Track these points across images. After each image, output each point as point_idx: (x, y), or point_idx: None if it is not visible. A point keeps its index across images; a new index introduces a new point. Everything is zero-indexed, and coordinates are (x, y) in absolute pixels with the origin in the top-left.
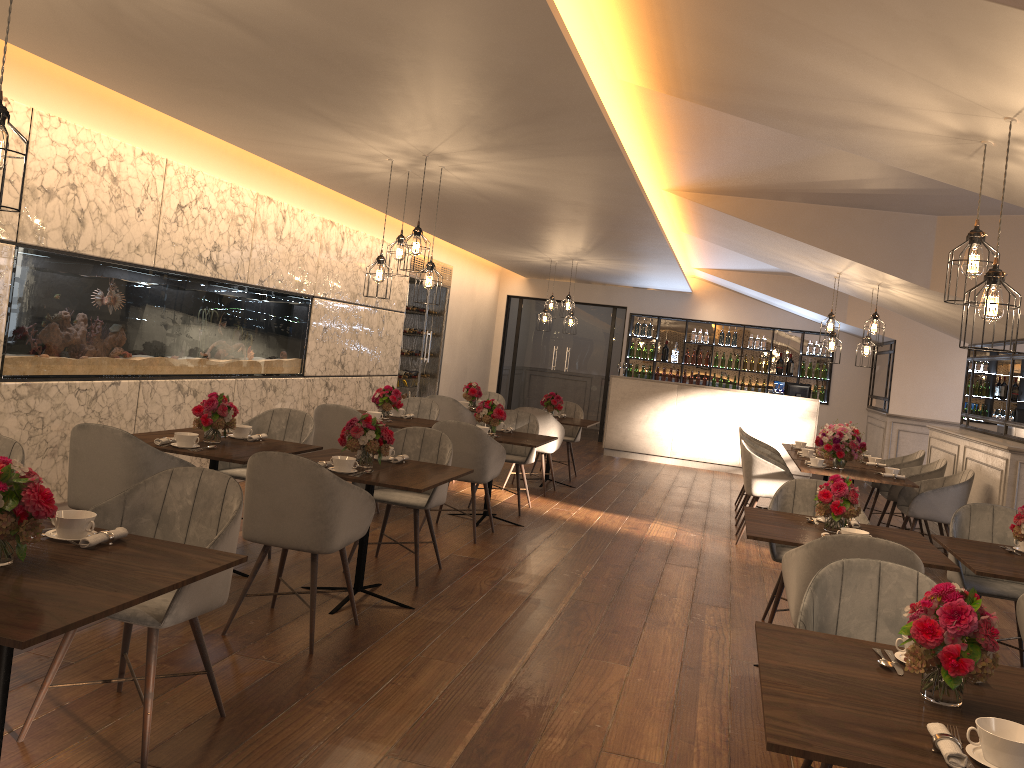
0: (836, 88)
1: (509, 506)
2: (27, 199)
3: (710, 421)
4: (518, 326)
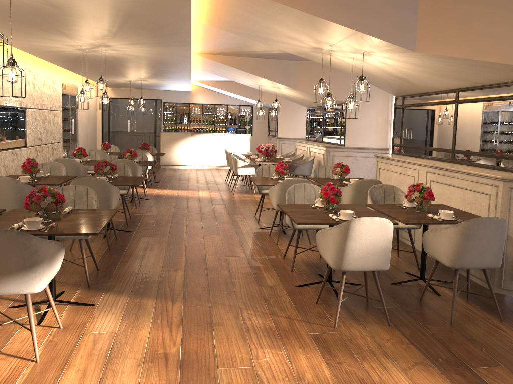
0: (278, 33)
1: (138, 193)
2: None
3: (206, 148)
4: (109, 112)
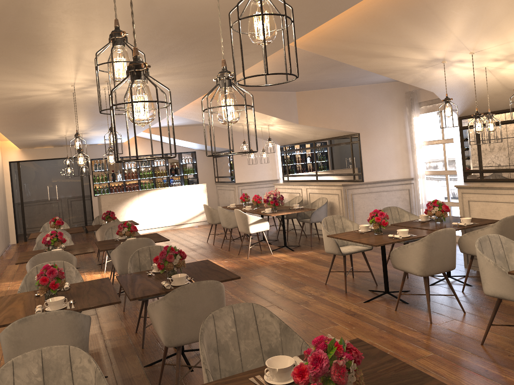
0: (403, 41)
1: None
2: None
3: (158, 206)
4: (20, 179)
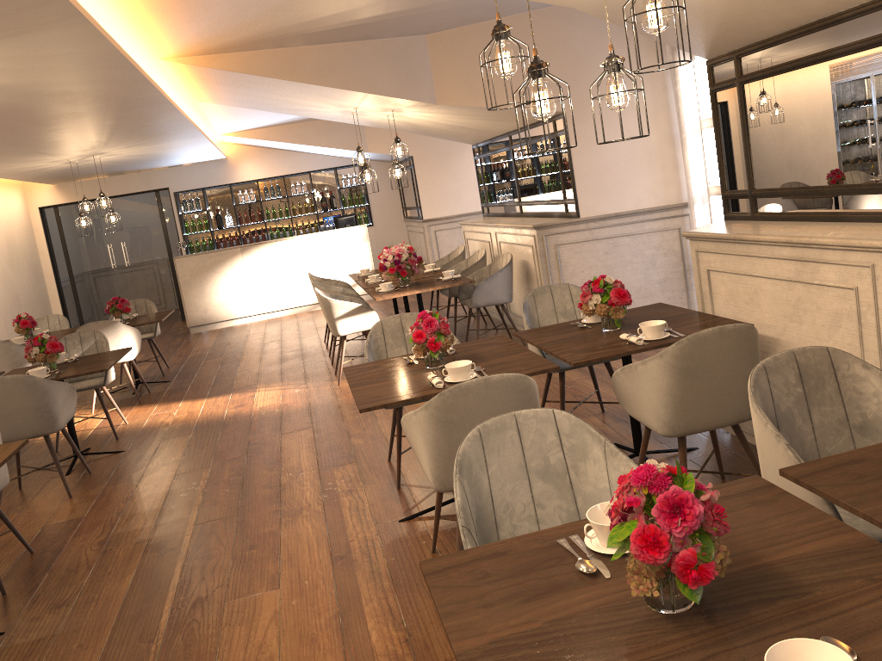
0: None
1: (104, 431)
2: None
3: (280, 271)
4: (62, 235)
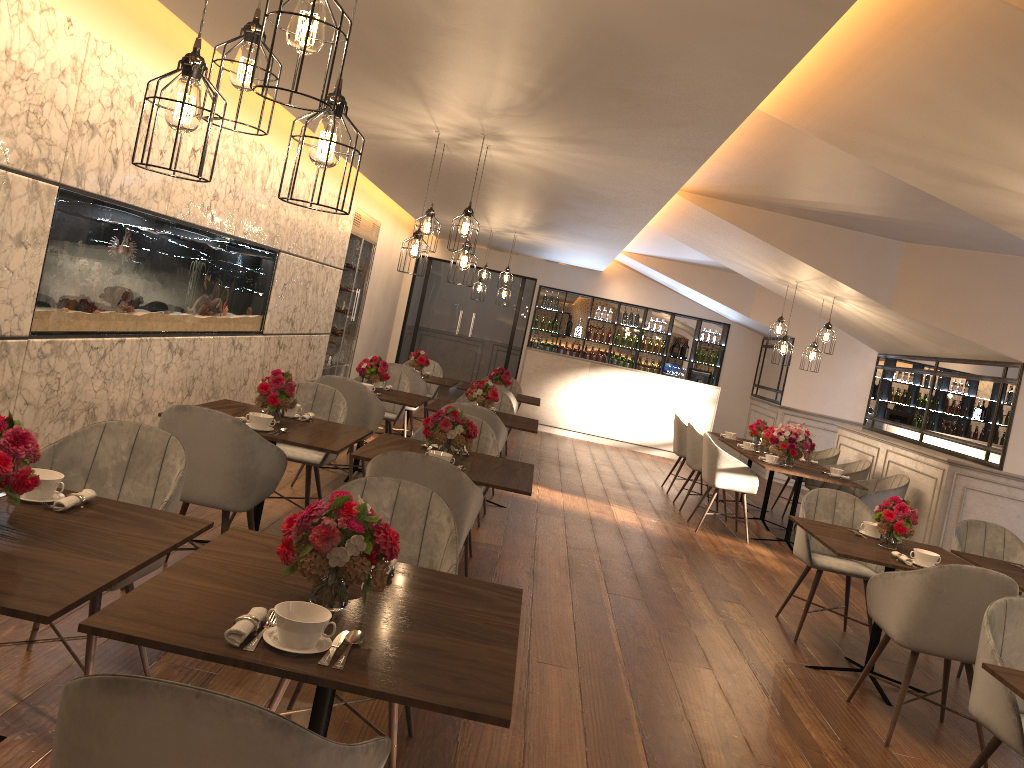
0: (997, 154)
1: None
2: (74, 135)
3: (618, 400)
4: (425, 287)
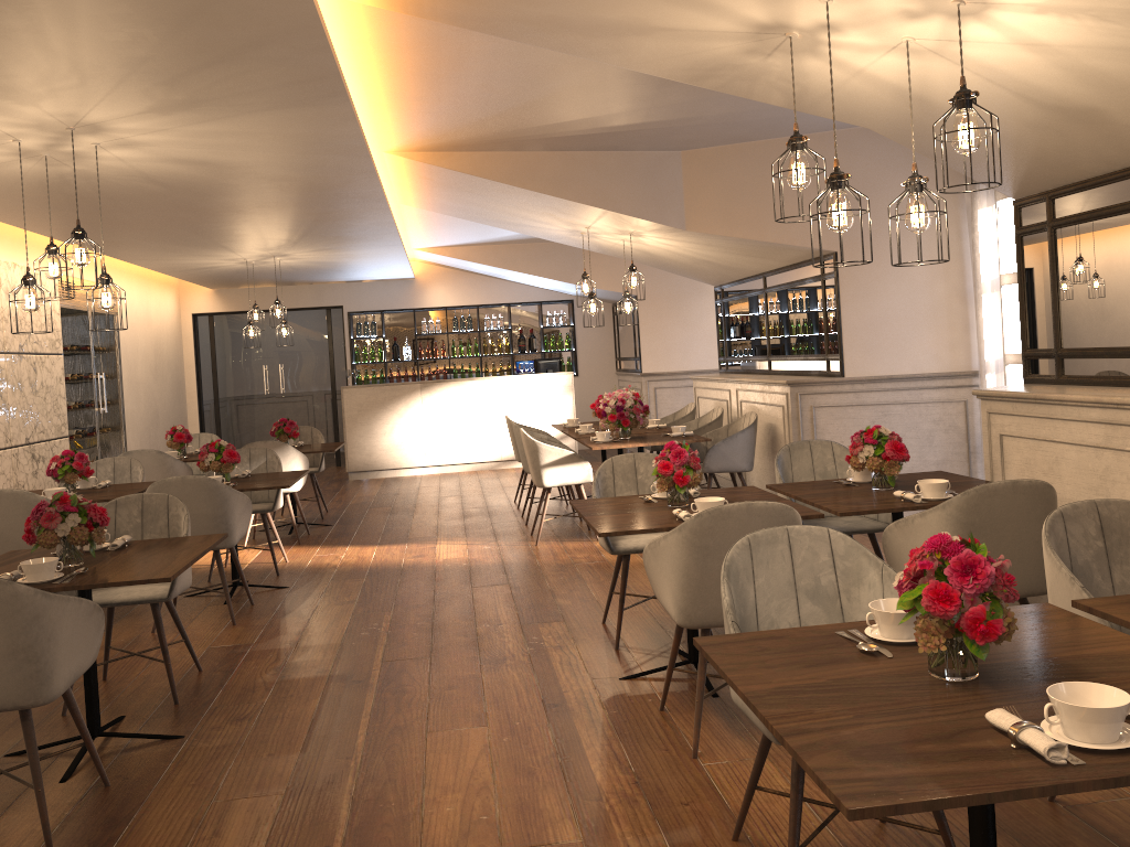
0: None
1: (261, 567)
2: None
3: (463, 417)
4: (213, 349)
